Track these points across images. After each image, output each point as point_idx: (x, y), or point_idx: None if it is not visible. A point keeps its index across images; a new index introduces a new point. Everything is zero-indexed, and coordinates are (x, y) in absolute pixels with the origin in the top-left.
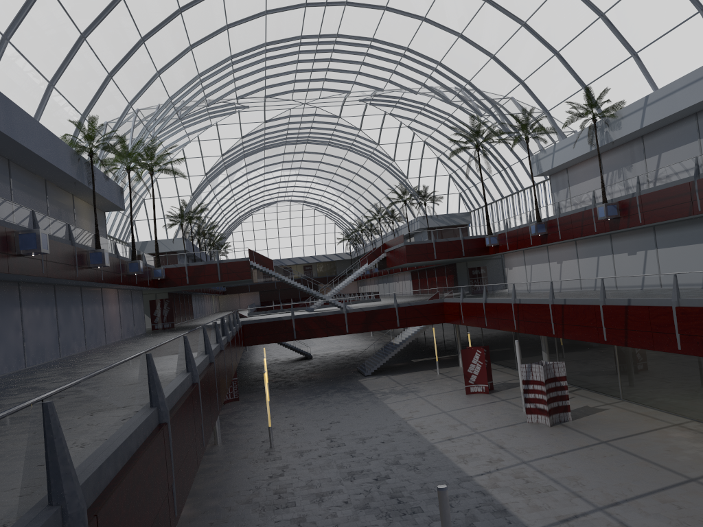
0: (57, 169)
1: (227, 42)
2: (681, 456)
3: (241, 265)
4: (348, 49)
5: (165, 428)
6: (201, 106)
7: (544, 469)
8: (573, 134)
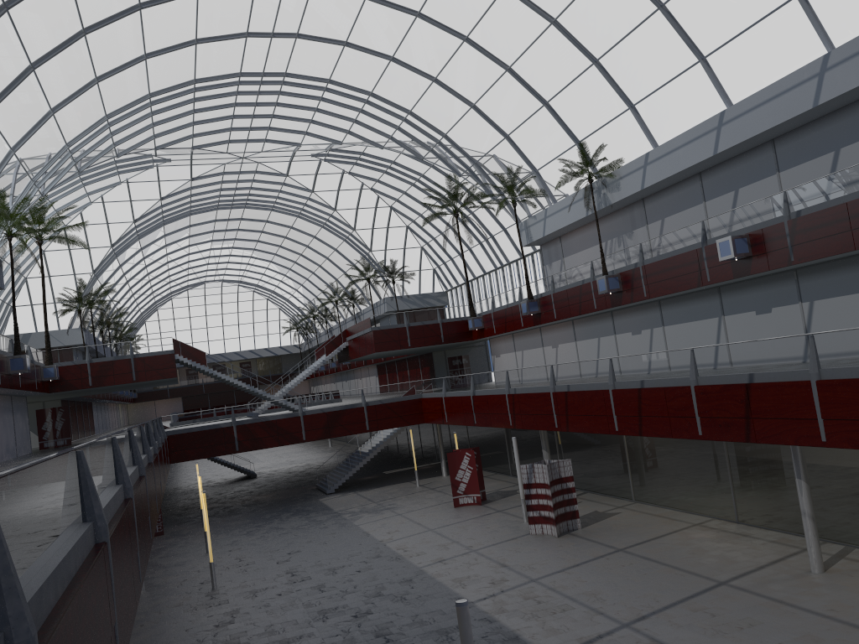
0: None
1: (145, 76)
2: (706, 558)
3: (164, 360)
4: (299, 91)
5: (105, 549)
6: (108, 157)
7: (557, 586)
8: (567, 197)
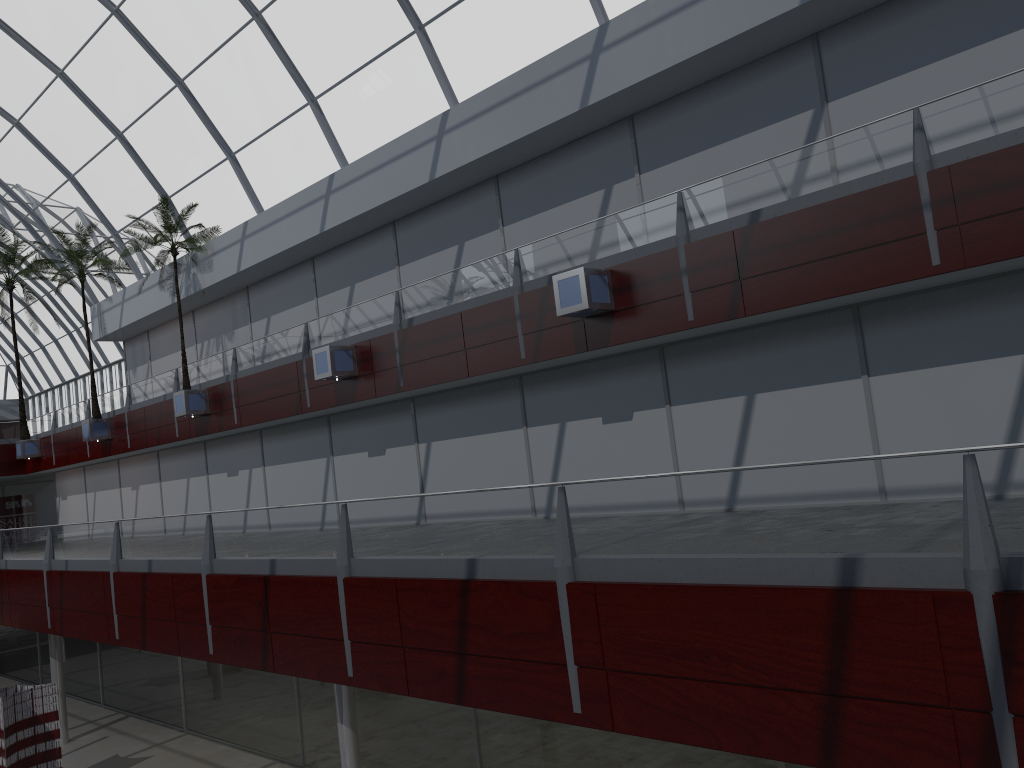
0: None
1: None
2: None
3: None
4: None
5: None
6: None
7: None
8: (151, 274)
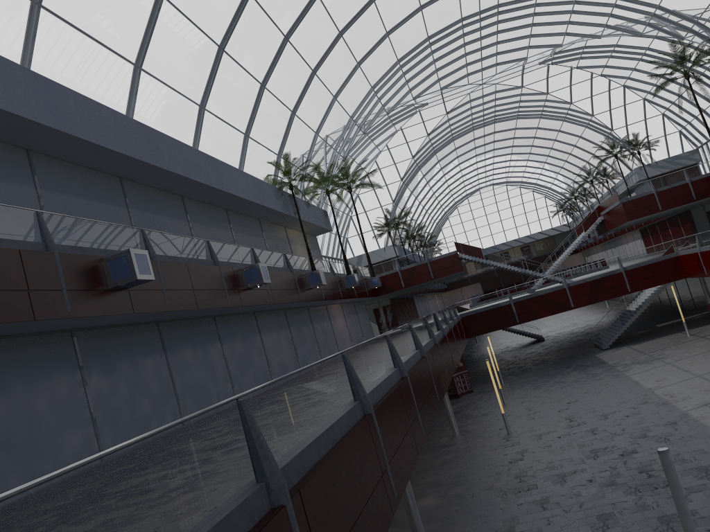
0: (265, 207)
1: (391, 48)
2: None
3: (451, 260)
4: (513, 15)
5: (370, 418)
6: (381, 116)
7: None
8: None
